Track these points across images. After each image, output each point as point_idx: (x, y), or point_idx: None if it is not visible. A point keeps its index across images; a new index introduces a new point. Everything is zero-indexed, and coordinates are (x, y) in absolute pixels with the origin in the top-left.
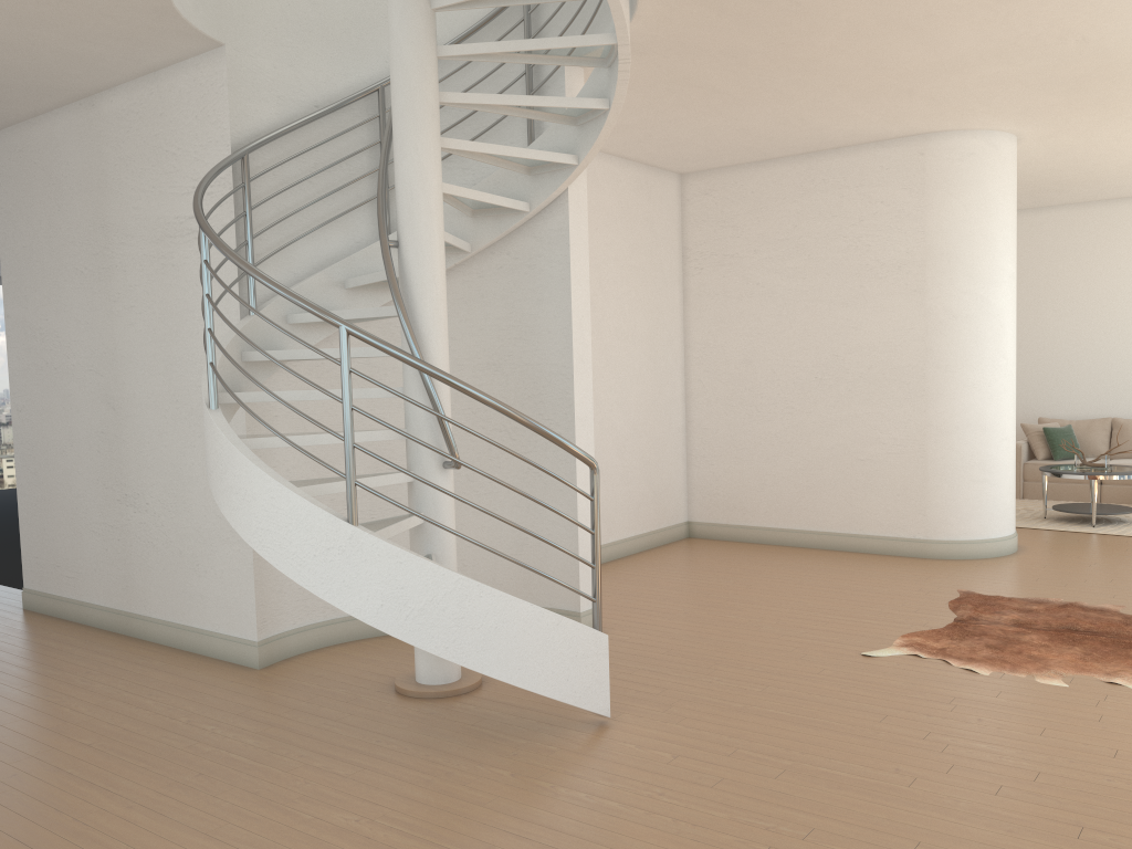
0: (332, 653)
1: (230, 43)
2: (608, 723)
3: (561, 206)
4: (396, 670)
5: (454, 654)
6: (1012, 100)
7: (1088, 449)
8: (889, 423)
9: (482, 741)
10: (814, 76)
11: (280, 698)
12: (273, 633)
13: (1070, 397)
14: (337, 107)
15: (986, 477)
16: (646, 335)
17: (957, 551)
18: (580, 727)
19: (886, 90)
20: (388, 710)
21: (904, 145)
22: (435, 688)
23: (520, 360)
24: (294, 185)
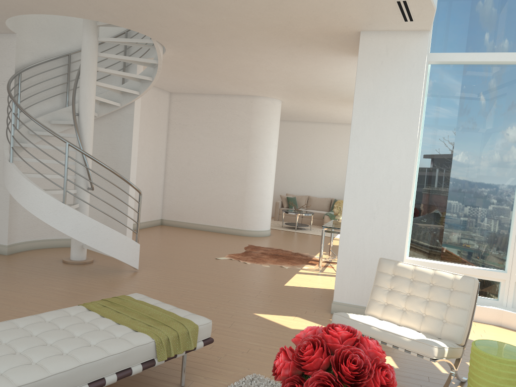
0: (34, 252)
1: (18, 33)
2: (137, 271)
3: (131, 106)
4: (61, 257)
5: (94, 245)
6: (278, 92)
7: (300, 205)
8: (233, 190)
9: (98, 274)
10: (218, 76)
11: (20, 262)
12: (12, 243)
13: (297, 187)
14: (53, 59)
15: (262, 210)
16: (152, 149)
17: (251, 233)
18: (129, 272)
19: (240, 83)
20: (63, 266)
21: (246, 98)
22: (78, 261)
23: (111, 156)
24: (35, 85)
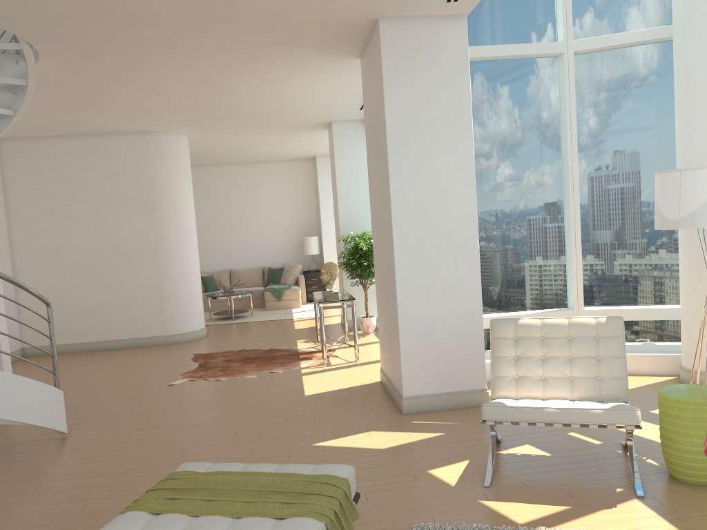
0: None
1: None
2: (67, 436)
3: None
4: None
5: None
6: (192, 122)
7: (221, 285)
8: (142, 278)
9: (2, 460)
10: (107, 103)
11: None
12: None
13: (210, 260)
14: None
15: (192, 300)
16: None
17: (182, 338)
18: (54, 441)
19: (138, 112)
20: None
21: (137, 136)
22: None
23: None
24: None
